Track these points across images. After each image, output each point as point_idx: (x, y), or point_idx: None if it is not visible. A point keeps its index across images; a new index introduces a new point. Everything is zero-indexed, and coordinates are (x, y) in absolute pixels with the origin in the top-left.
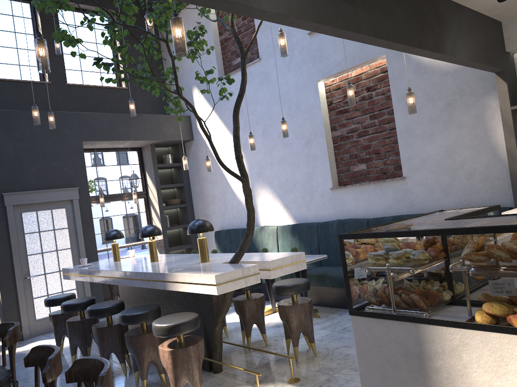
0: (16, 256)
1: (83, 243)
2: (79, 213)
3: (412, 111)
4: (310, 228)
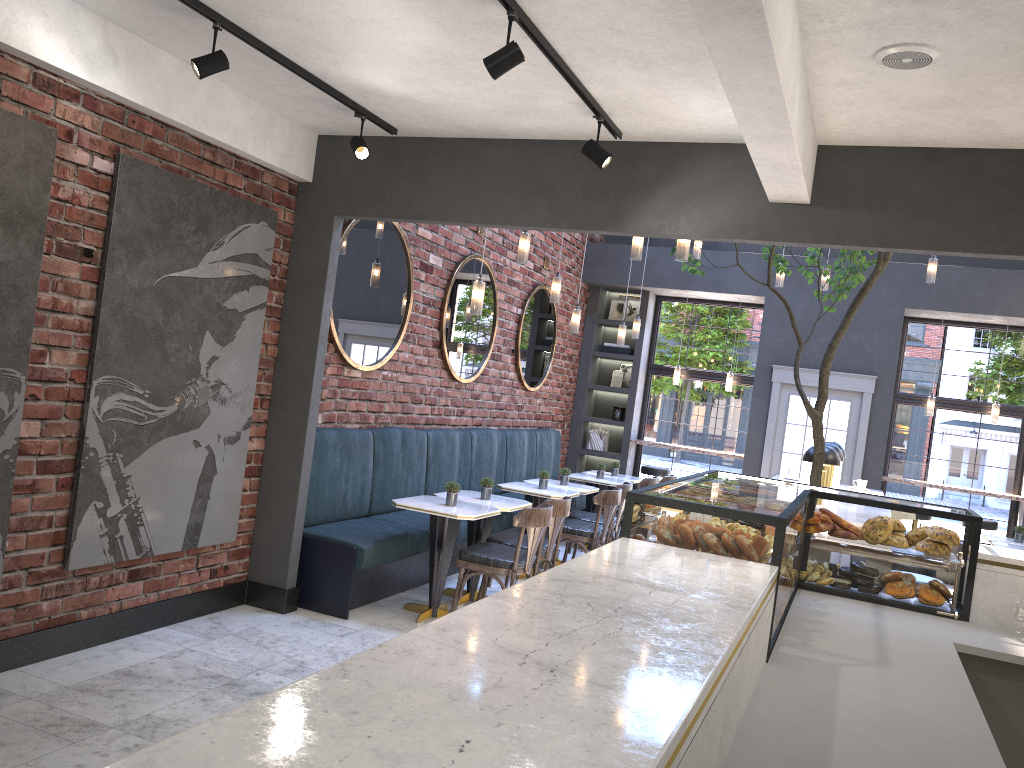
0: (768, 448)
1: (861, 458)
2: (867, 414)
3: None
4: None
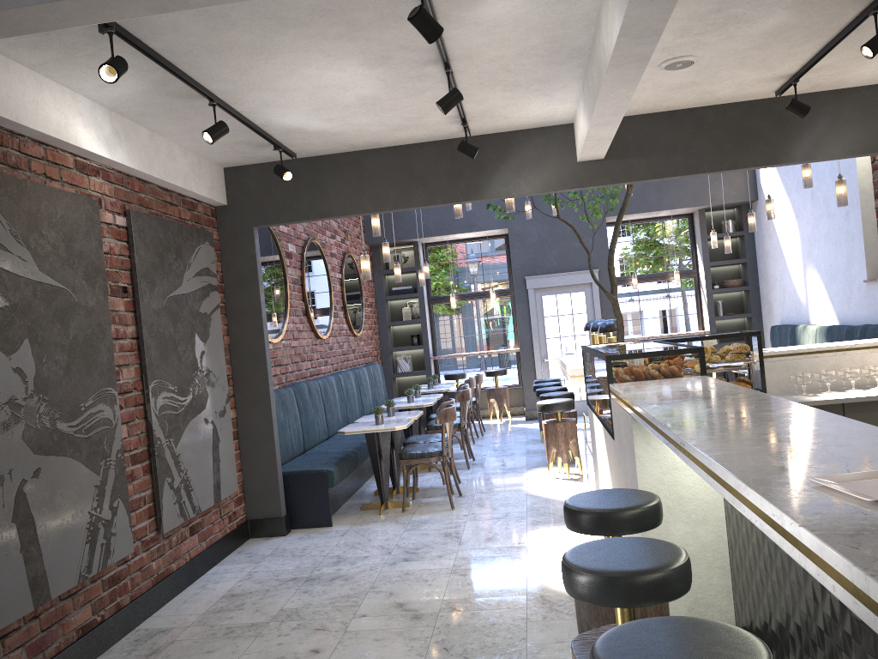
0: (535, 338)
1: None
2: (598, 297)
3: (838, 204)
4: (840, 333)
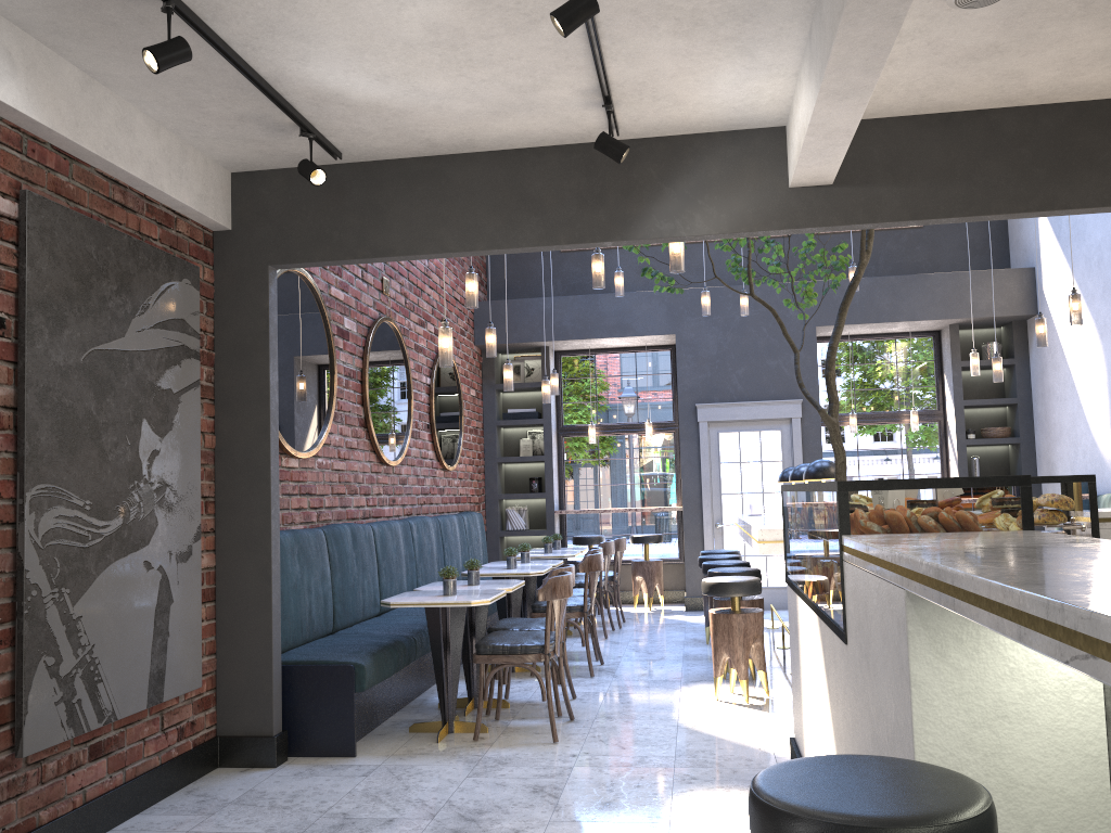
0: (706, 492)
1: None
2: (799, 440)
3: None
4: None
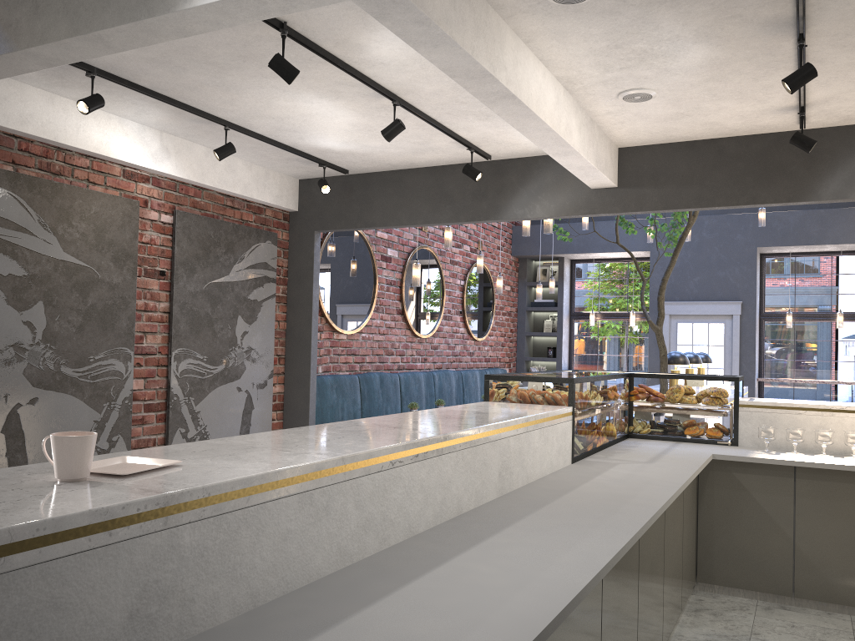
0: None
1: (737, 365)
2: (738, 331)
3: None
4: None
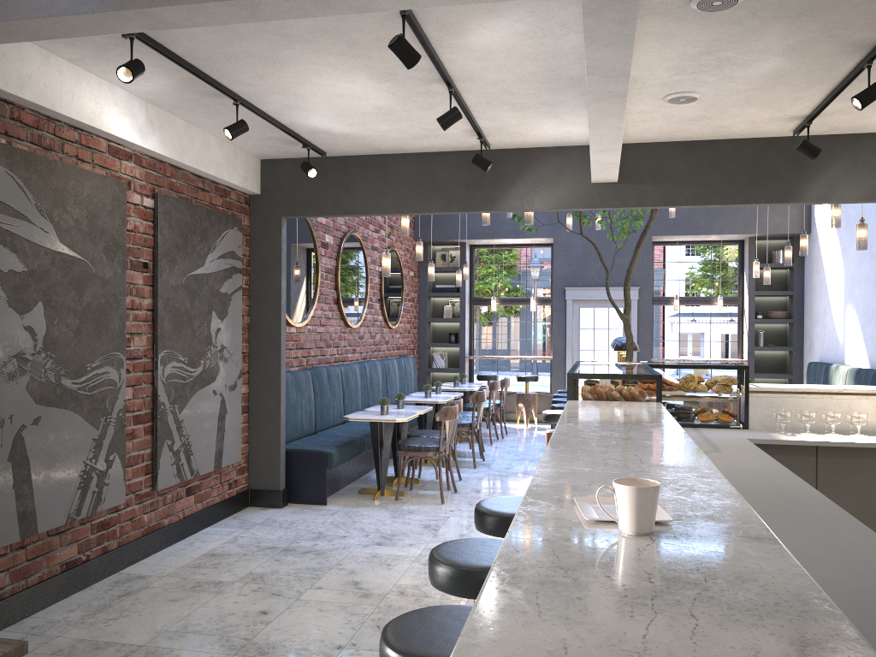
0: (569, 349)
1: None
2: (636, 315)
3: (857, 247)
4: (867, 377)
